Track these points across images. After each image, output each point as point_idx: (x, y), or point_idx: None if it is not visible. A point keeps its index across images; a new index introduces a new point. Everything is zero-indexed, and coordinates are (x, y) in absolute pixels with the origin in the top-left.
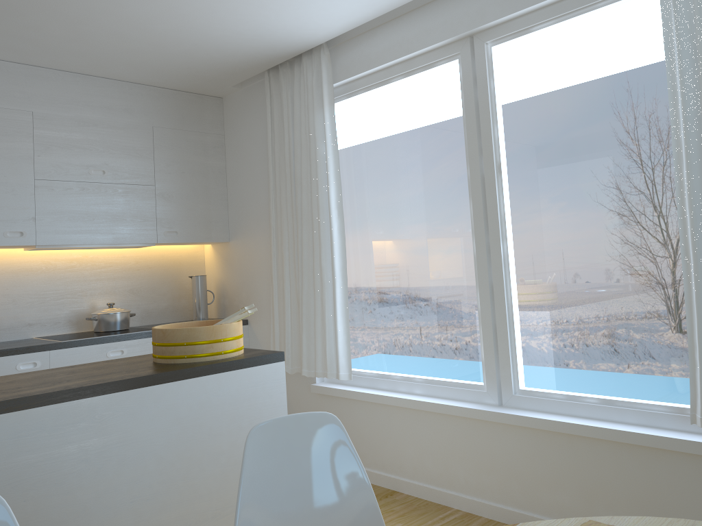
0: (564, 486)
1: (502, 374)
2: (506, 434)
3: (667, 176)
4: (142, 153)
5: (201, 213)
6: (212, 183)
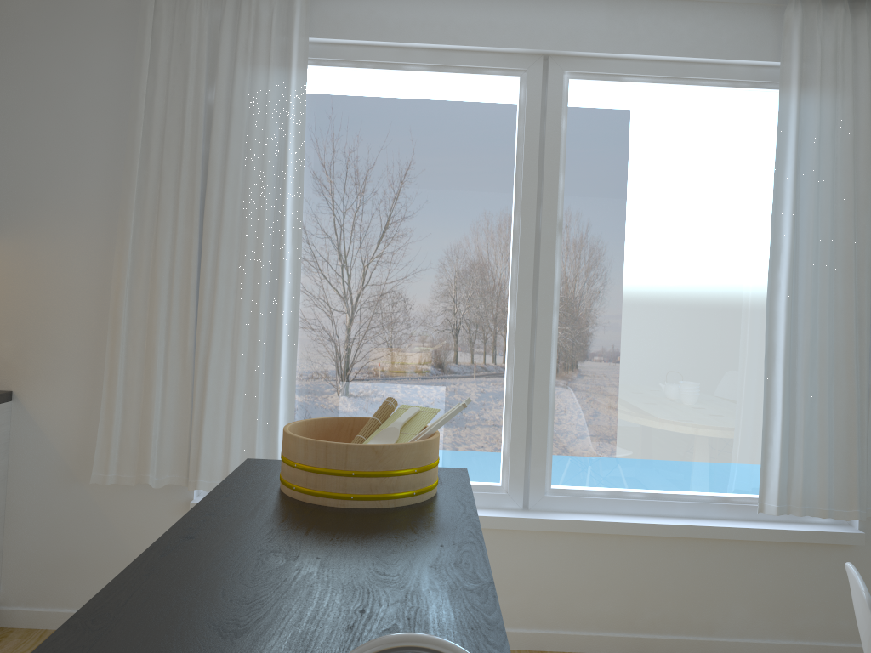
0: (607, 593)
1: (533, 472)
2: (540, 543)
3: (740, 273)
4: None
5: None
6: None
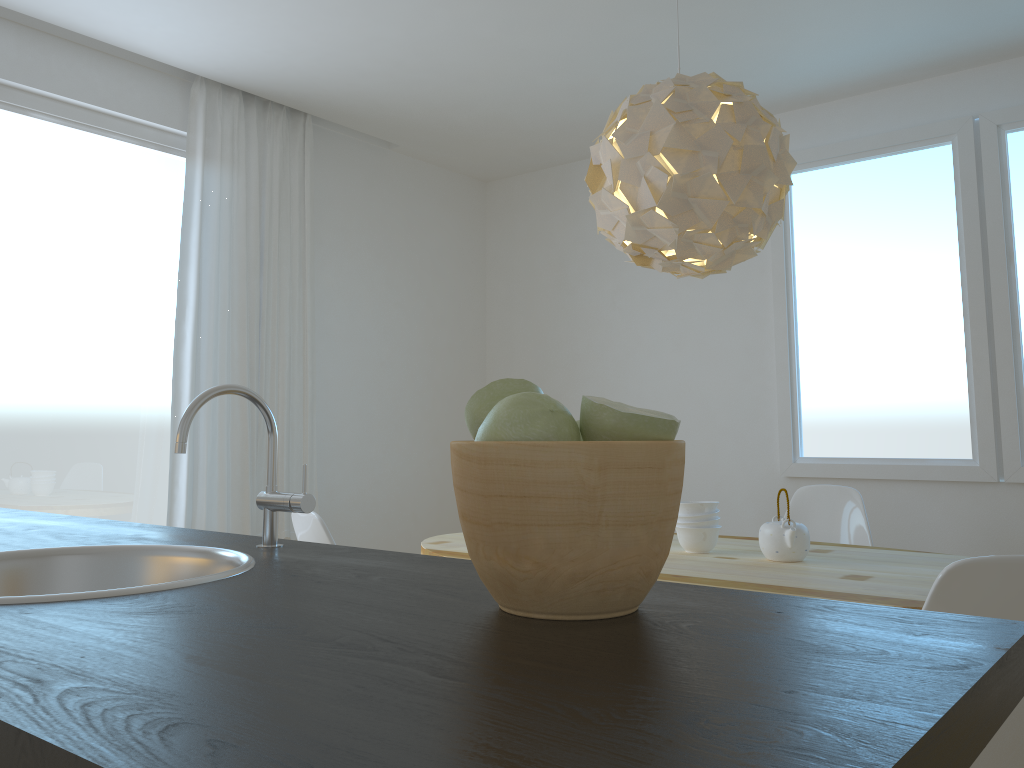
0: None
1: None
2: None
3: (147, 326)
4: None
5: None
6: None
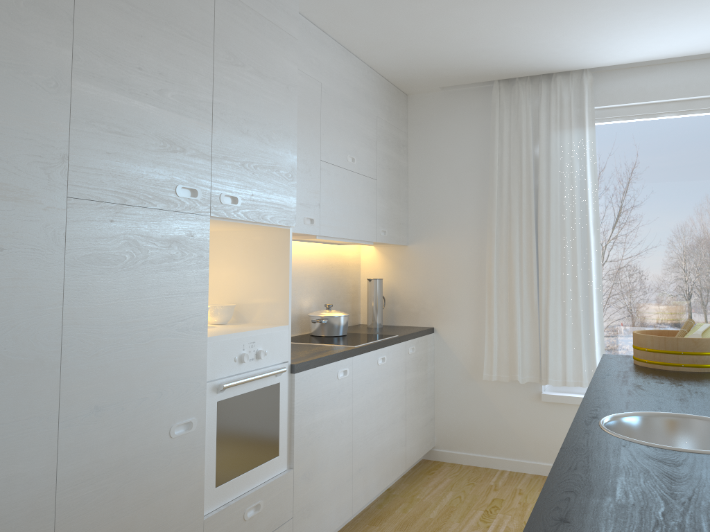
0: None
1: None
2: None
3: None
4: (371, 144)
5: (396, 213)
6: (401, 183)
